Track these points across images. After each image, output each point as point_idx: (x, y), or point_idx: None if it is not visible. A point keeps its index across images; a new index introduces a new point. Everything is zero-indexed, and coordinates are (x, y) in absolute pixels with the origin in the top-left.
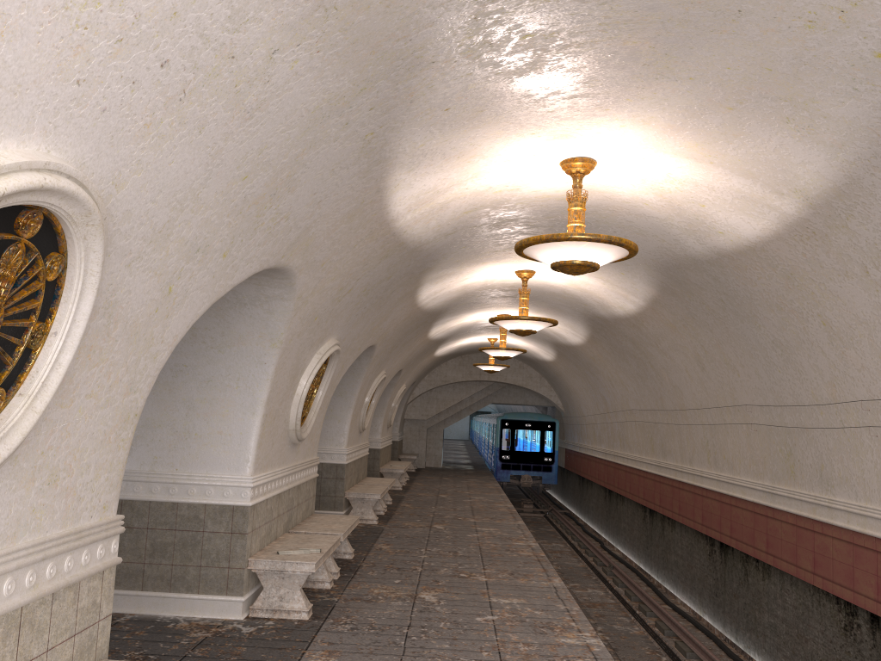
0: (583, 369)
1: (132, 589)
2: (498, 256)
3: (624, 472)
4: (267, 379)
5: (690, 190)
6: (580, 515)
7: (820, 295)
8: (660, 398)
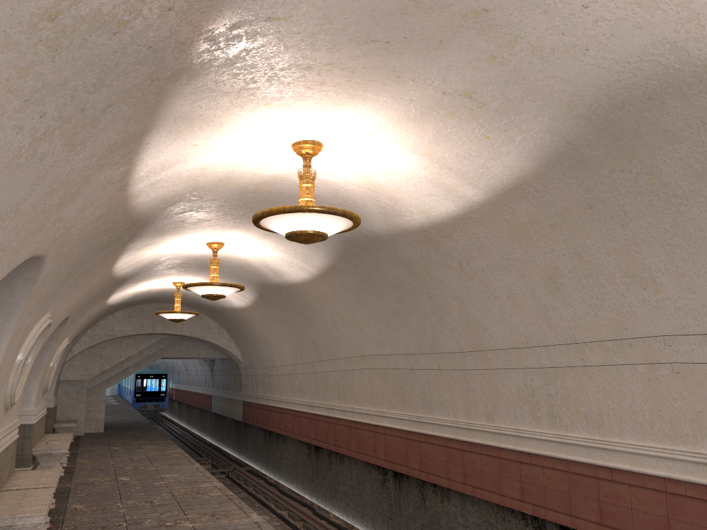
0: (292, 313)
1: None
2: (301, 87)
3: (346, 427)
4: None
5: None
6: (267, 471)
7: None
8: (430, 338)
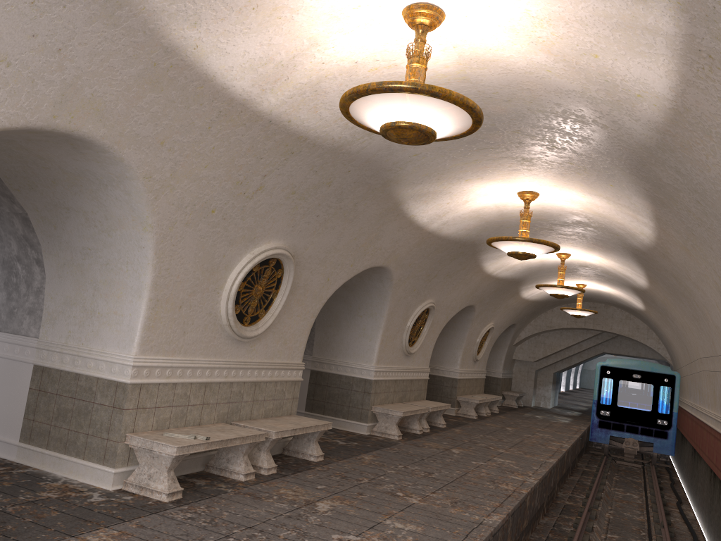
0: (665, 316)
1: (40, 446)
2: (475, 170)
3: (700, 427)
4: (149, 264)
5: (568, 34)
6: (679, 471)
7: None
8: (712, 342)
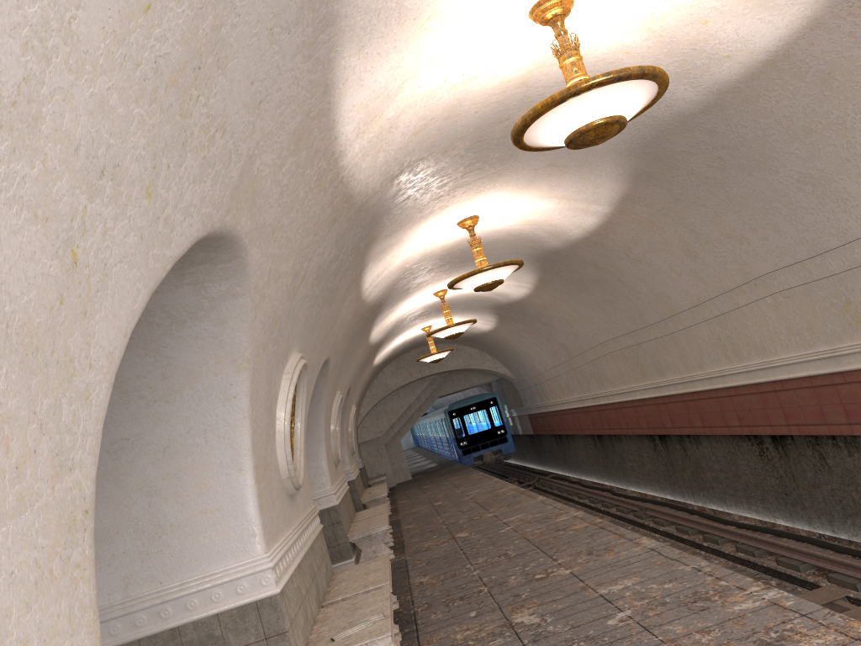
0: (532, 323)
1: None
2: (442, 203)
3: (612, 410)
4: (245, 418)
5: (691, 3)
6: (569, 473)
7: None
8: (639, 314)
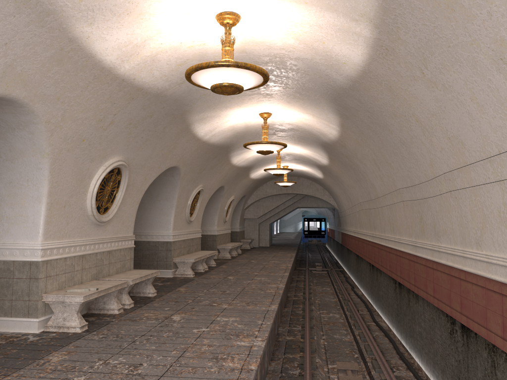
0: (337, 181)
1: None
2: (237, 102)
3: (361, 242)
4: (45, 179)
5: (310, 31)
6: (348, 271)
7: (408, 99)
8: (368, 192)
